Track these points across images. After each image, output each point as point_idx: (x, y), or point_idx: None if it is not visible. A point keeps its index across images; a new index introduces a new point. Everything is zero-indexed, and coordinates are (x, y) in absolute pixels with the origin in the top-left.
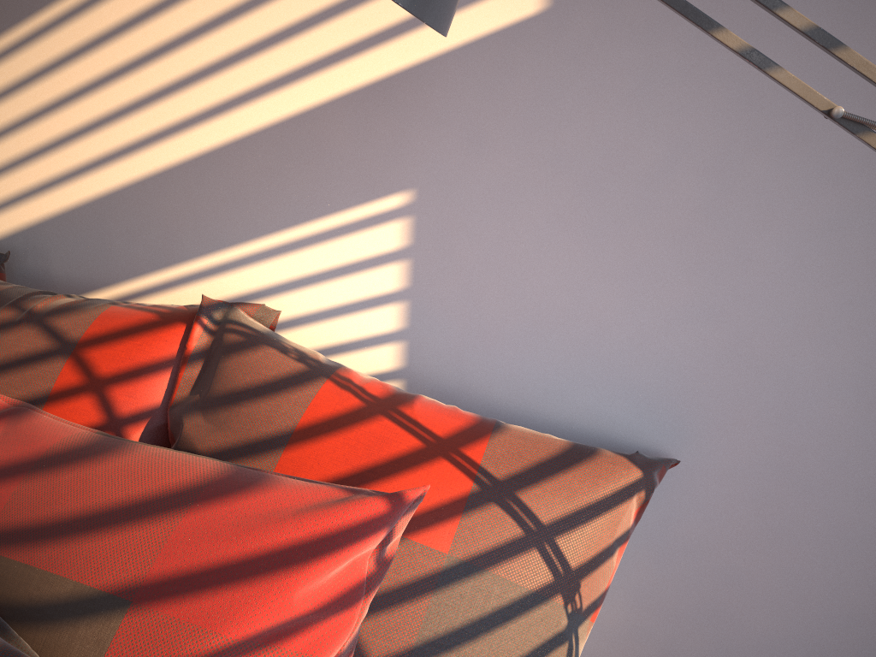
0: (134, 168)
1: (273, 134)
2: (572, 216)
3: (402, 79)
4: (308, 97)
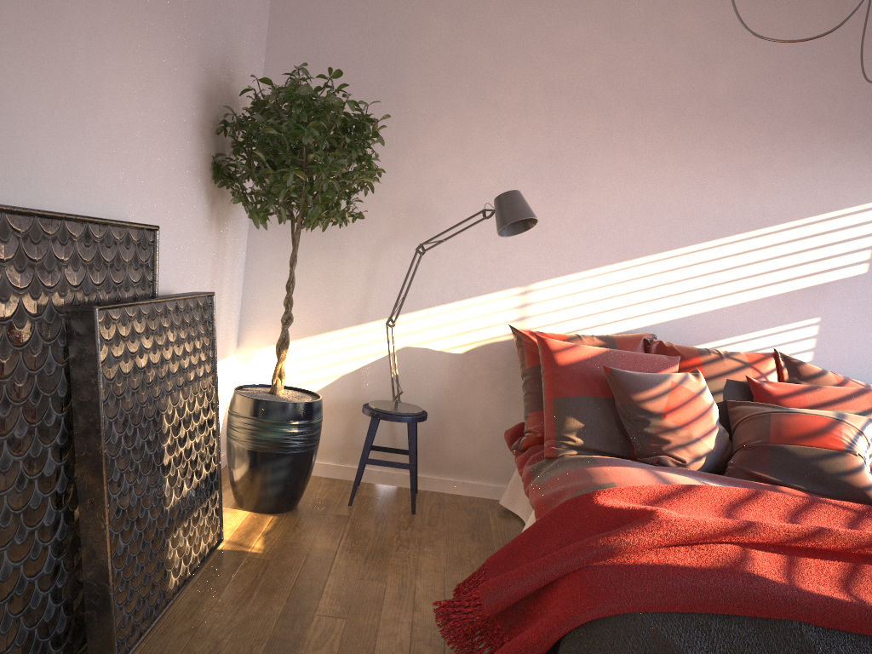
0: (709, 306)
1: (771, 298)
2: (868, 326)
3: (820, 286)
4: (787, 288)
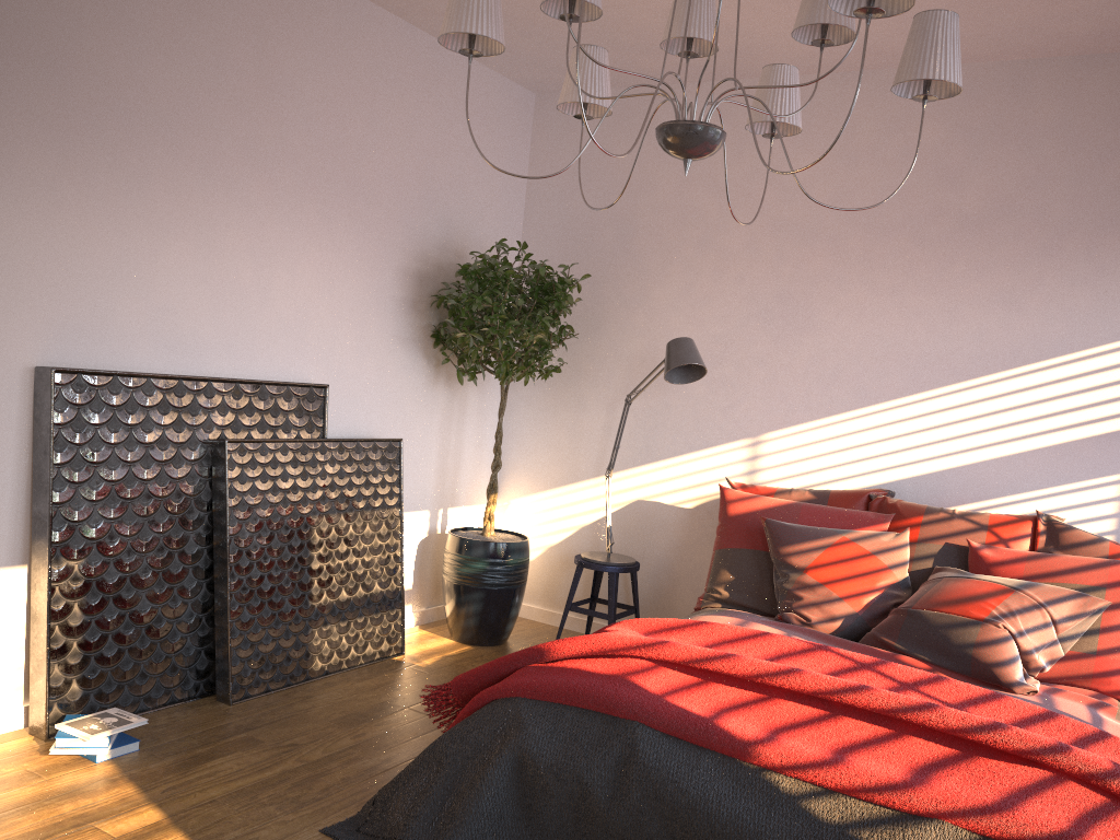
0: (969, 458)
1: (1053, 448)
2: None
3: None
4: (1073, 435)
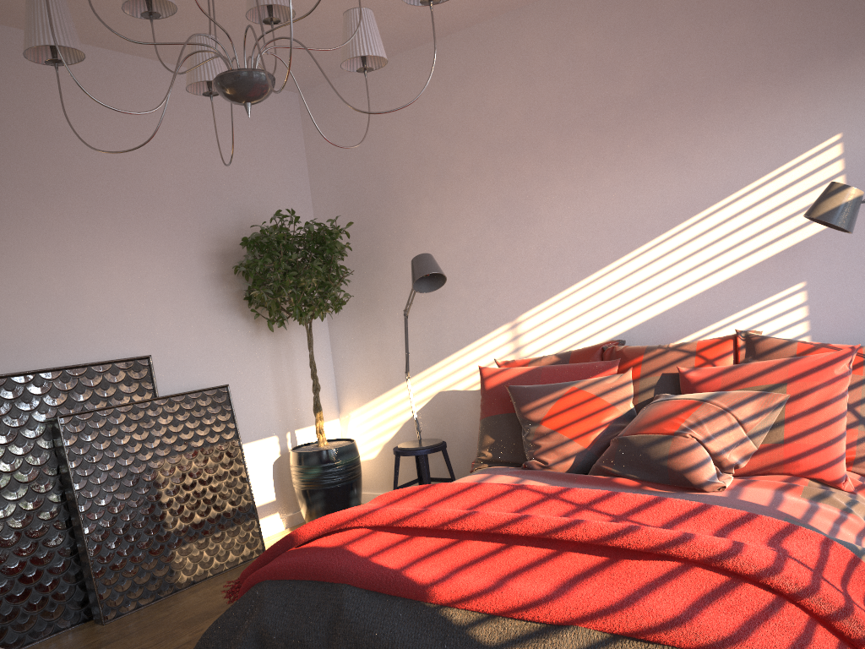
0: (678, 298)
1: (742, 274)
2: None
3: (795, 247)
4: (756, 259)
